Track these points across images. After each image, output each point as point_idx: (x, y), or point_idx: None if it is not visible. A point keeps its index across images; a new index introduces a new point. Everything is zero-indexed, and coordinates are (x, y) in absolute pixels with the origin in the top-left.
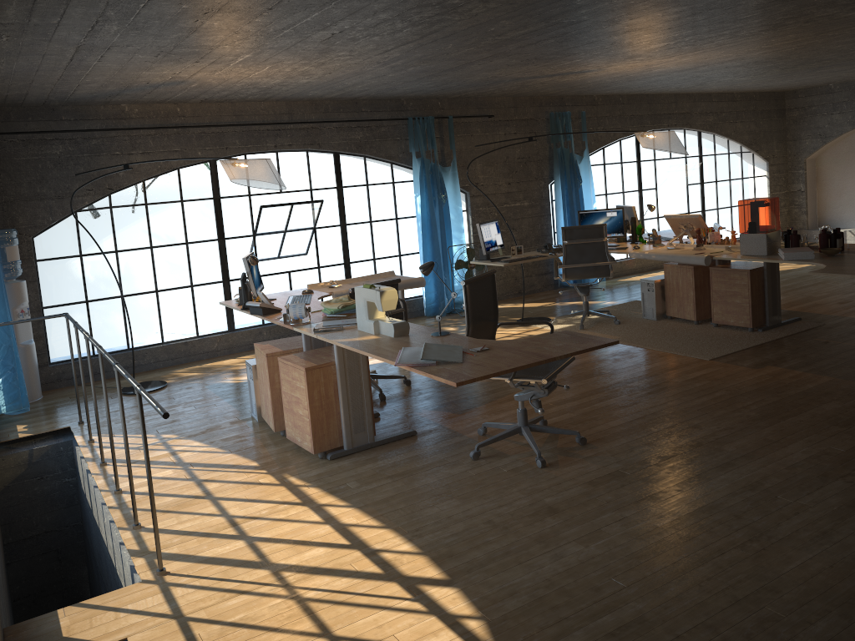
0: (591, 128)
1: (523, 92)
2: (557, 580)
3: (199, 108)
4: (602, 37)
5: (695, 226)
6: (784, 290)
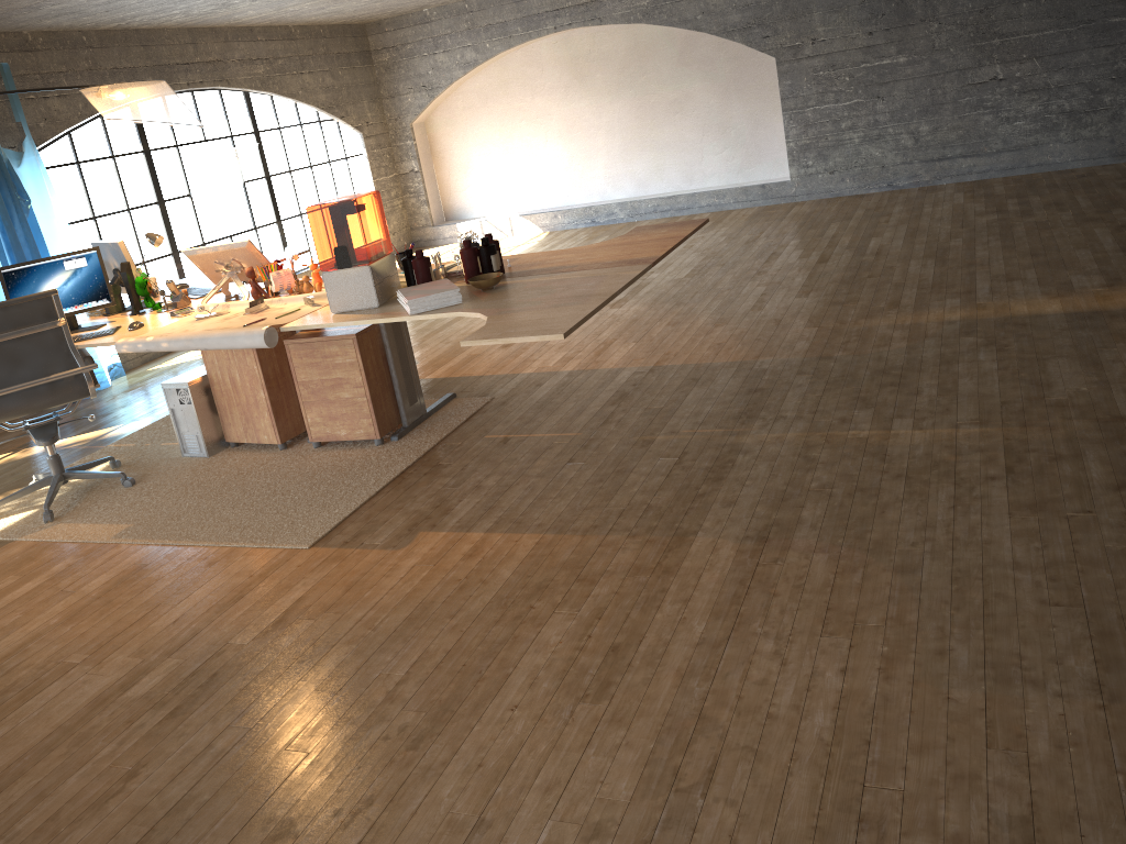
0: (33, 97)
1: None
2: None
3: None
4: None
5: (247, 263)
6: (420, 336)
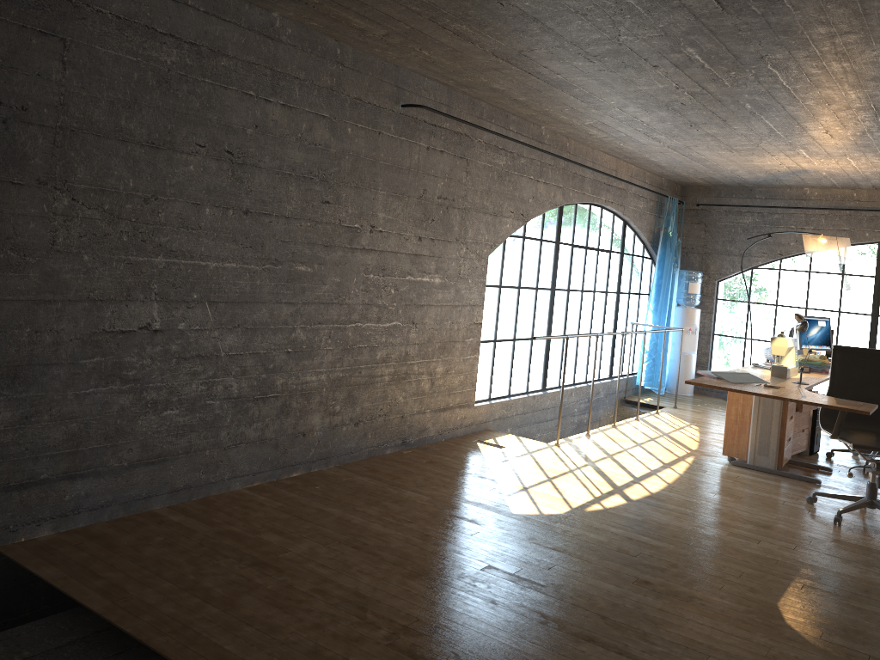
0: None
1: None
2: (670, 526)
3: (875, 194)
4: None
5: None
6: None
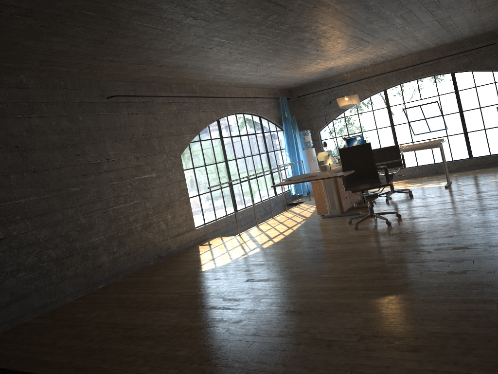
0: None
1: None
2: (276, 254)
3: (374, 67)
4: None
5: None
6: None
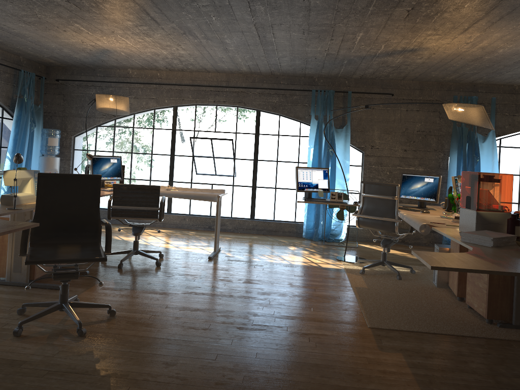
0: (507, 114)
1: (415, 75)
2: None
3: (170, 74)
4: (302, 1)
5: None
6: None
